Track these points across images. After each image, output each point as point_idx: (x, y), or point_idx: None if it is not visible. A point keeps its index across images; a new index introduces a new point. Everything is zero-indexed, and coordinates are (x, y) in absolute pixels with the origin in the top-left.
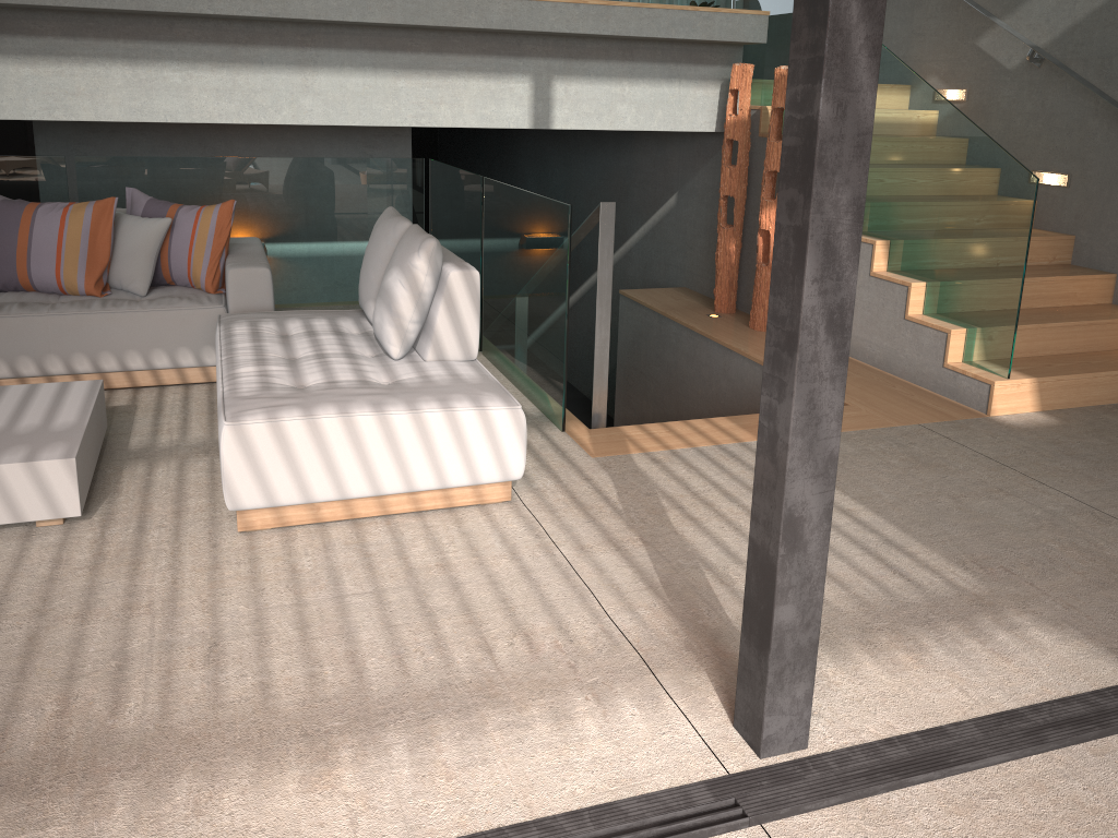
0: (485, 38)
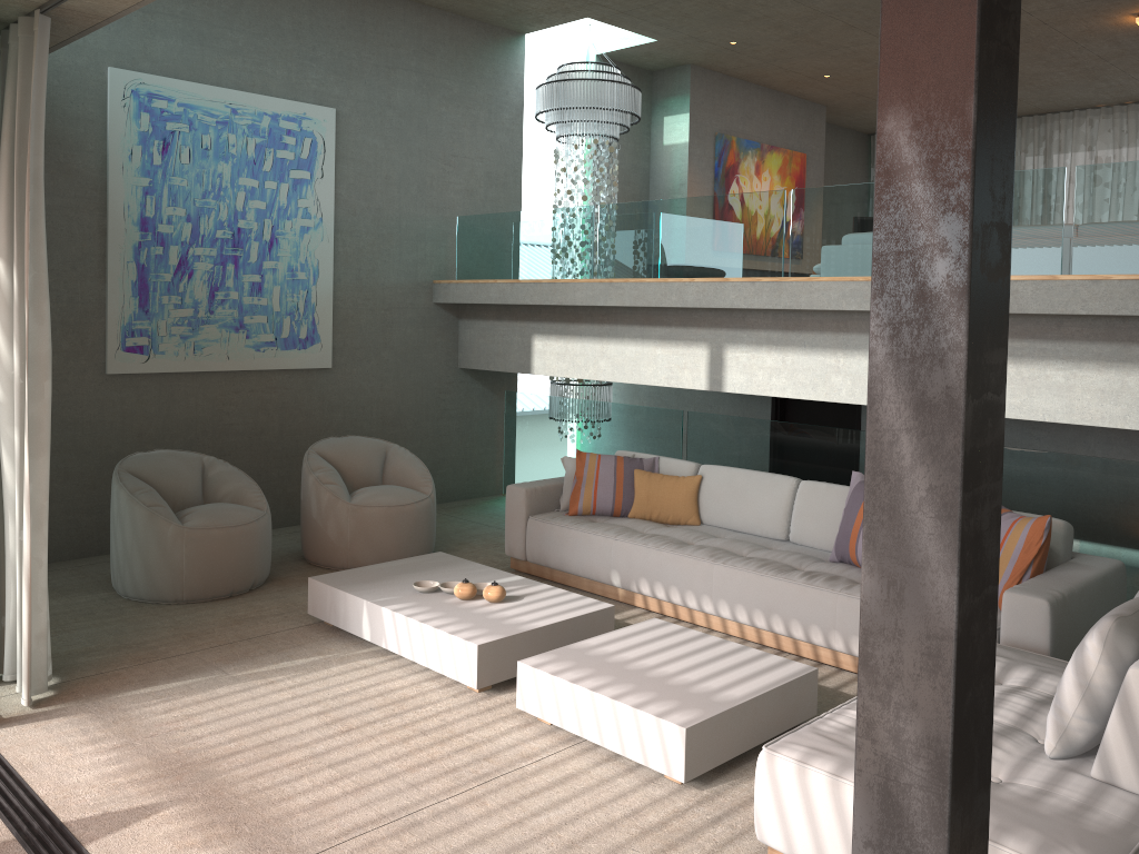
0: None
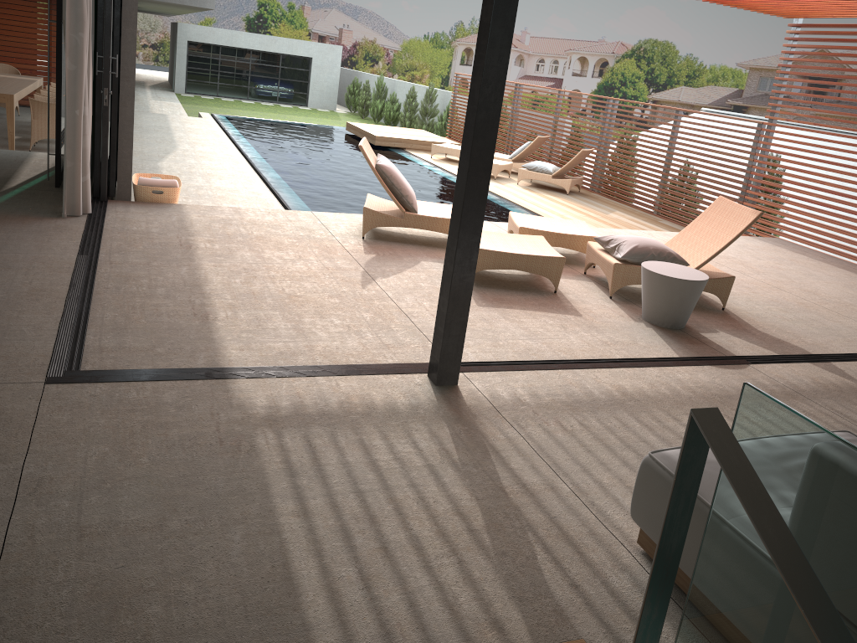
0: None
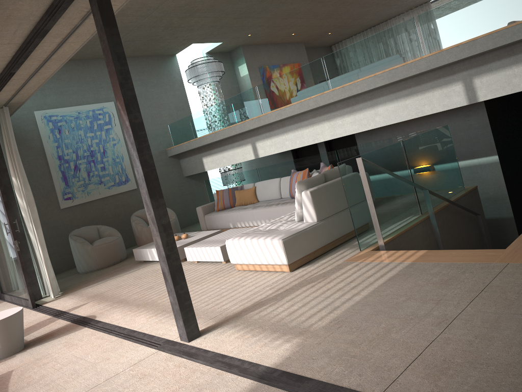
0: (435, 72)
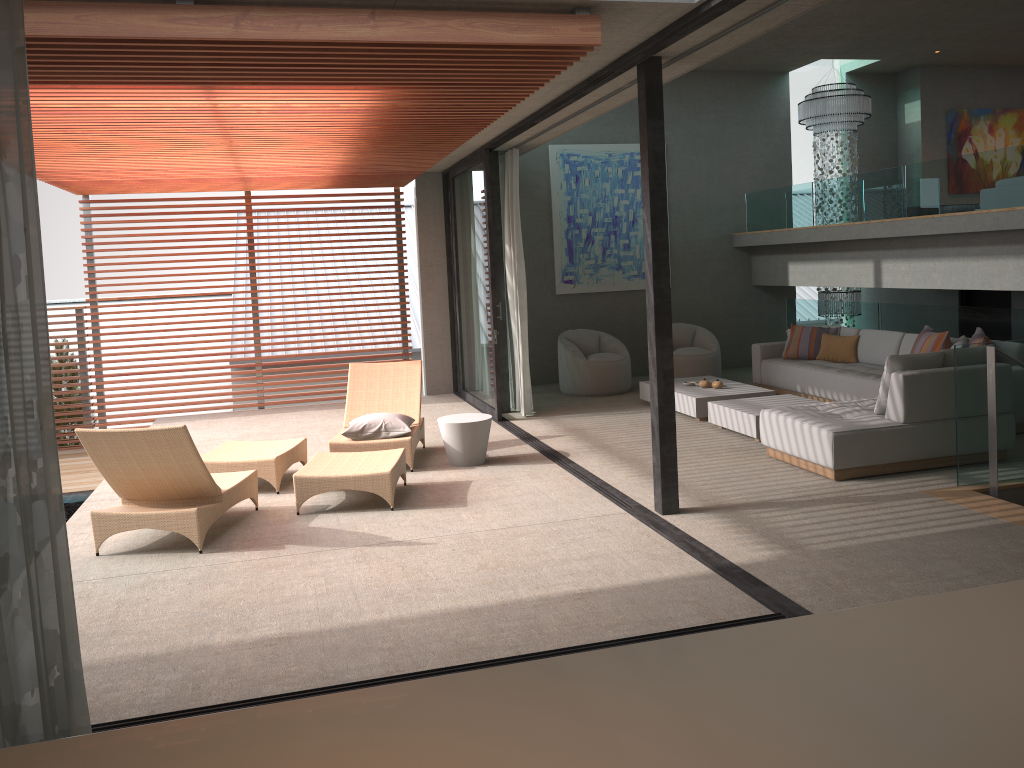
0: None
